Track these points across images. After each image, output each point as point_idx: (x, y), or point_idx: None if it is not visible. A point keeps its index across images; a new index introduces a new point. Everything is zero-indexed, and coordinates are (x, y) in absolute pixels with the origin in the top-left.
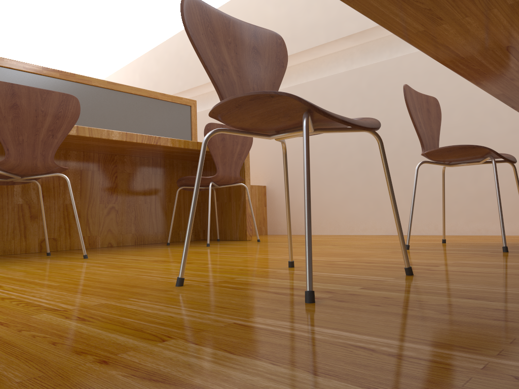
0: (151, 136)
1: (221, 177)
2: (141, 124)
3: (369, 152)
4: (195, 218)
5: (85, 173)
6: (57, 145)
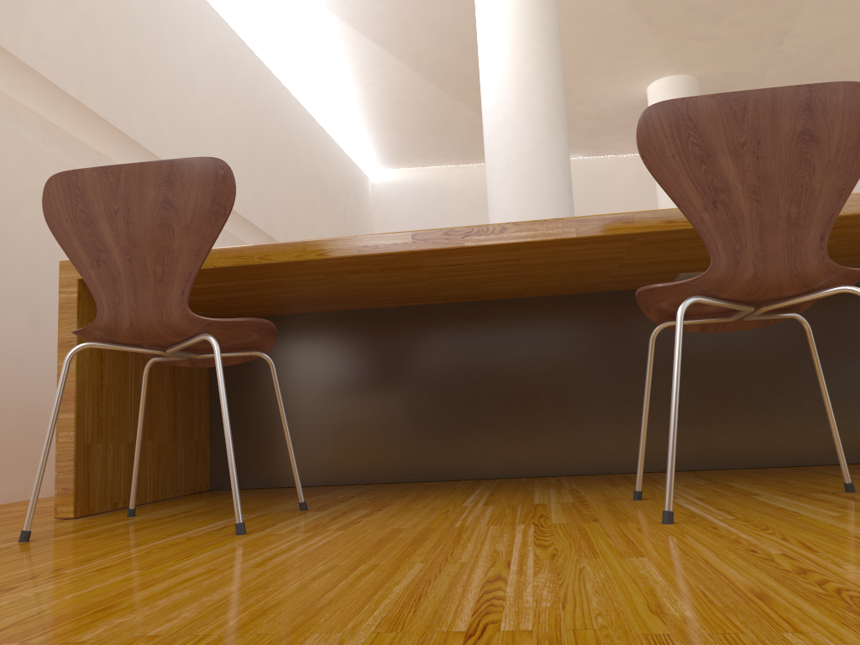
0: None
1: None
2: None
3: None
4: None
5: None
6: None
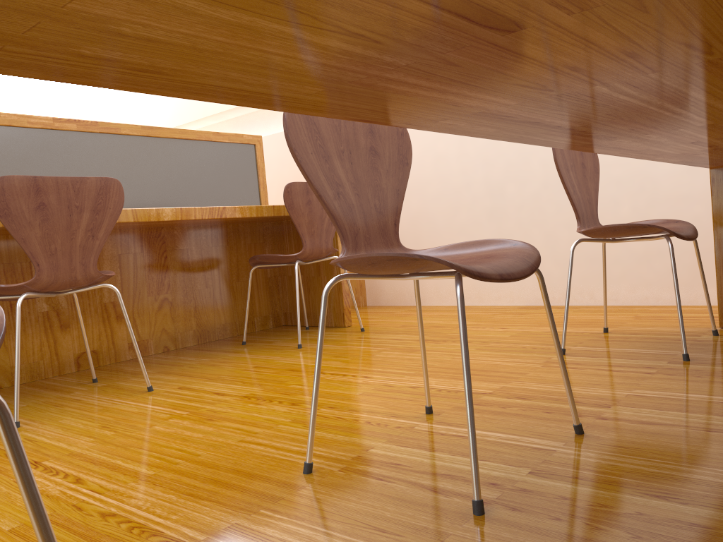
0: (213, 208)
1: (309, 252)
2: (191, 179)
3: (500, 195)
4: (272, 297)
5: (125, 259)
6: (99, 247)
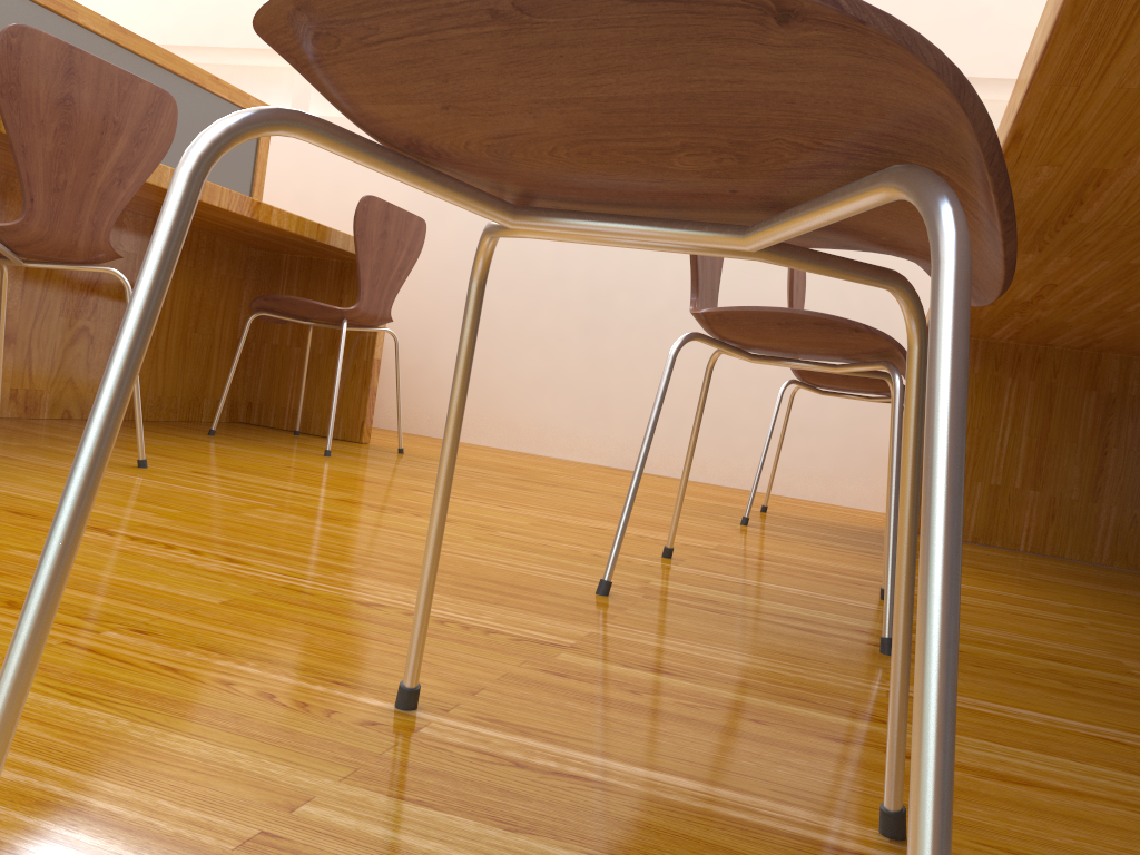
0: (245, 198)
1: (363, 311)
2: None
3: (606, 305)
4: (236, 373)
5: None
6: (122, 203)
